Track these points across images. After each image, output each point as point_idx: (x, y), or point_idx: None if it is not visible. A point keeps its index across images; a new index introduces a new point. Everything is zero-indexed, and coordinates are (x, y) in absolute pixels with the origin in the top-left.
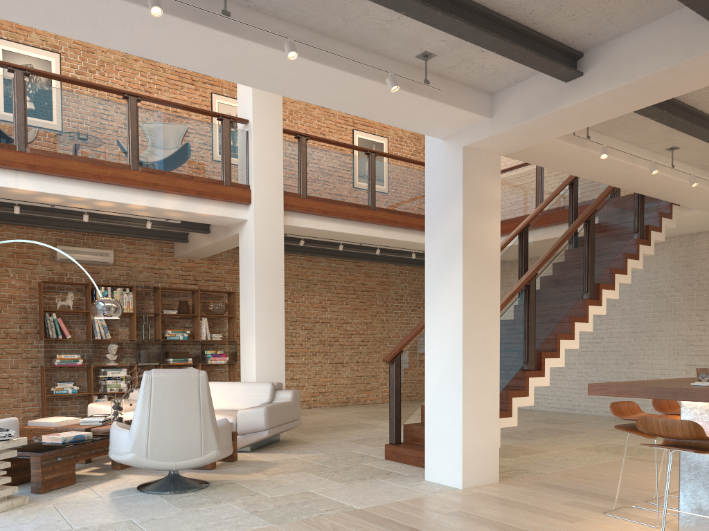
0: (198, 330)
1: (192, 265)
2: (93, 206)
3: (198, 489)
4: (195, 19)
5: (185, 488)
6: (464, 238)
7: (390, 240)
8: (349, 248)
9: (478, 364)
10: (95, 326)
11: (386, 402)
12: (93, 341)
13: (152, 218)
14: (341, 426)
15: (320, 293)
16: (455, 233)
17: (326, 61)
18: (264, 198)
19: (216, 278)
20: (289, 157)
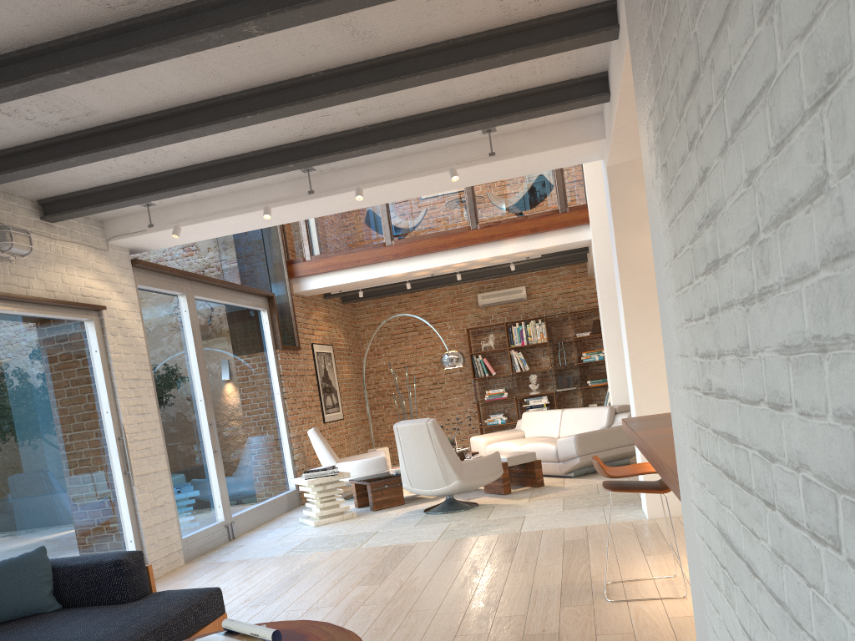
0: None
1: None
2: (455, 268)
3: (457, 511)
4: (306, 197)
5: (447, 510)
6: (619, 262)
7: None
8: None
9: (656, 390)
10: (514, 361)
11: None
12: (519, 373)
13: (514, 260)
14: None
15: None
16: (615, 257)
17: (407, 176)
18: (602, 212)
19: None
20: None
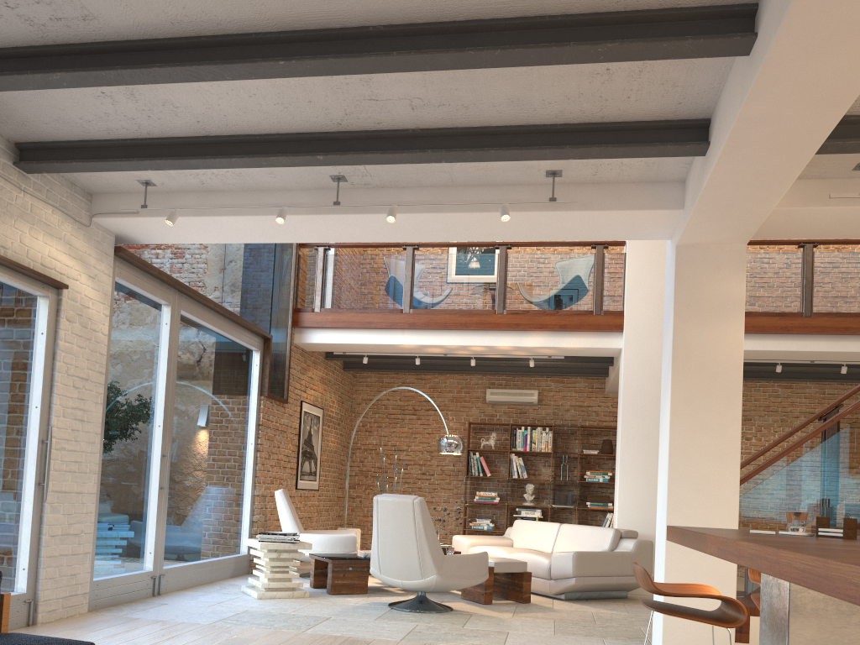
0: None
1: None
2: (471, 351)
3: (427, 611)
4: (329, 211)
5: (416, 608)
6: (674, 353)
7: (843, 353)
8: (811, 368)
9: (695, 508)
10: (513, 465)
11: None
12: (515, 480)
13: (534, 356)
14: None
15: (804, 429)
16: (669, 347)
17: (450, 209)
18: (639, 322)
19: None
20: None
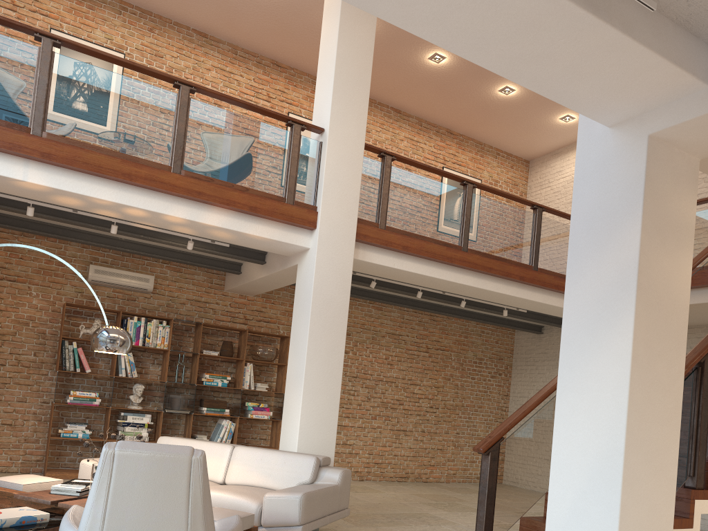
0: (240, 377)
1: (244, 301)
2: (122, 214)
3: None
4: None
5: None
6: (639, 278)
7: (481, 290)
8: (428, 297)
9: (645, 484)
10: (121, 361)
11: (452, 482)
12: (117, 378)
13: (195, 237)
14: (399, 515)
15: (388, 347)
16: (623, 269)
17: None
18: (333, 223)
19: (269, 319)
20: (368, 178)
